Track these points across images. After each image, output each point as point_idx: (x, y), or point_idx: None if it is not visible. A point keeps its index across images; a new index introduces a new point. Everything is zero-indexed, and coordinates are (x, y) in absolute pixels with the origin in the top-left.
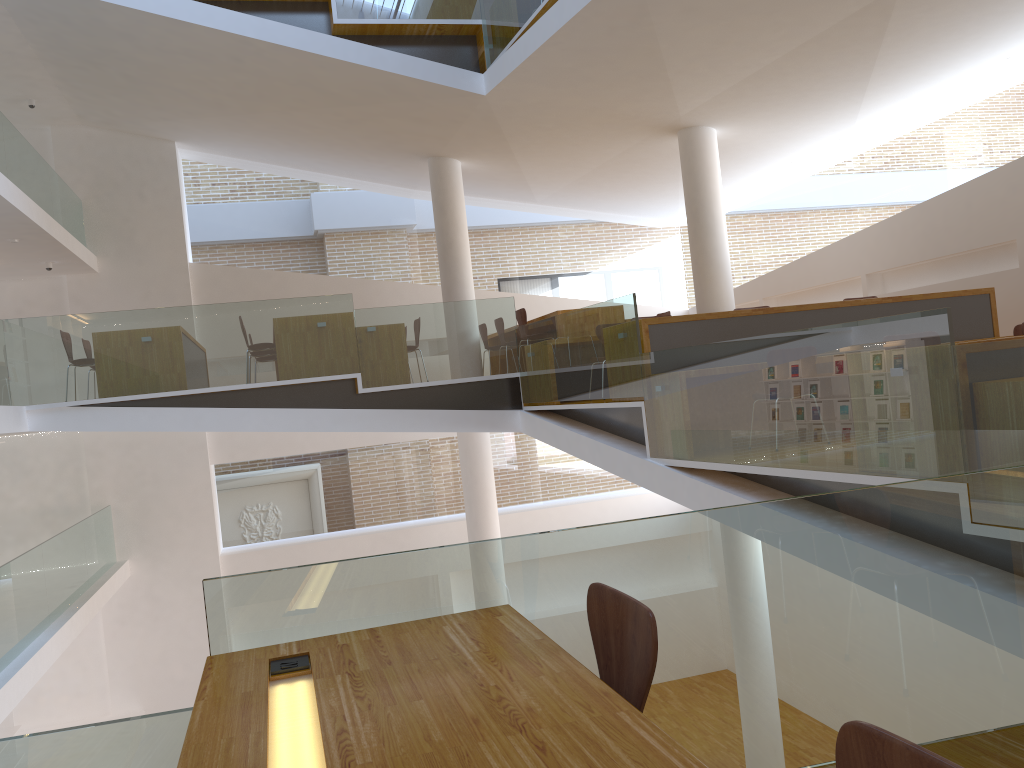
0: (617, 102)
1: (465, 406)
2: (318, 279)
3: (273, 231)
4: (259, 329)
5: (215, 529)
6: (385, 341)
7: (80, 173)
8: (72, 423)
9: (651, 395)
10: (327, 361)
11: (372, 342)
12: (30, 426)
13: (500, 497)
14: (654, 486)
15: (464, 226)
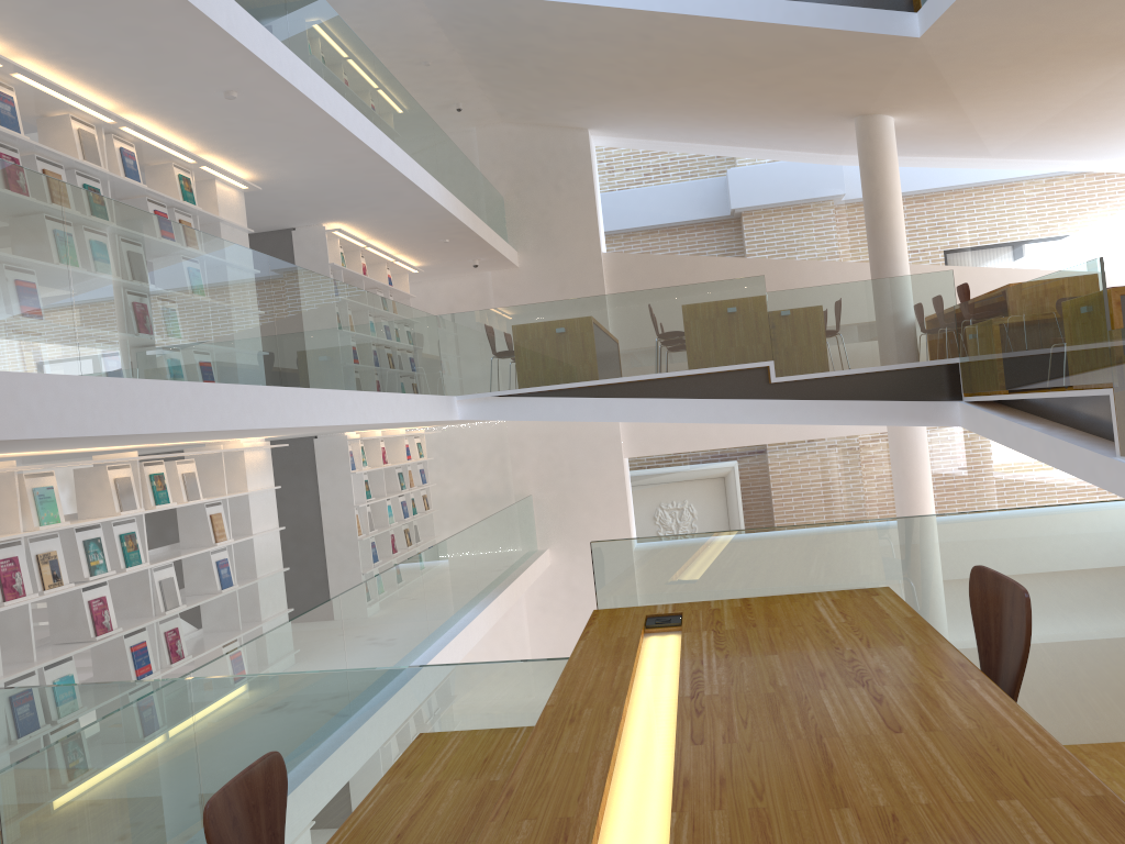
0: (1092, 23)
1: (892, 397)
2: (732, 262)
3: (685, 214)
4: (667, 317)
5: (629, 523)
6: (800, 326)
7: (501, 170)
8: (495, 412)
9: (1122, 381)
10: (737, 349)
11: (786, 327)
12: (460, 415)
13: (941, 504)
14: (1124, 491)
15: (897, 192)
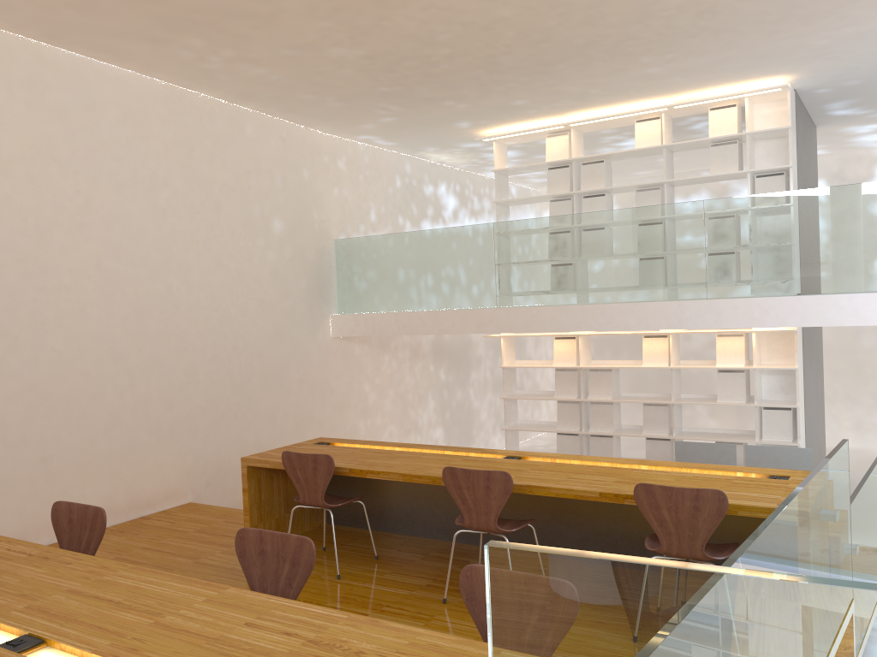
0: None
1: None
2: None
3: None
4: None
5: None
6: None
7: None
8: None
9: None
10: None
11: None
12: None
13: None
14: None
15: None
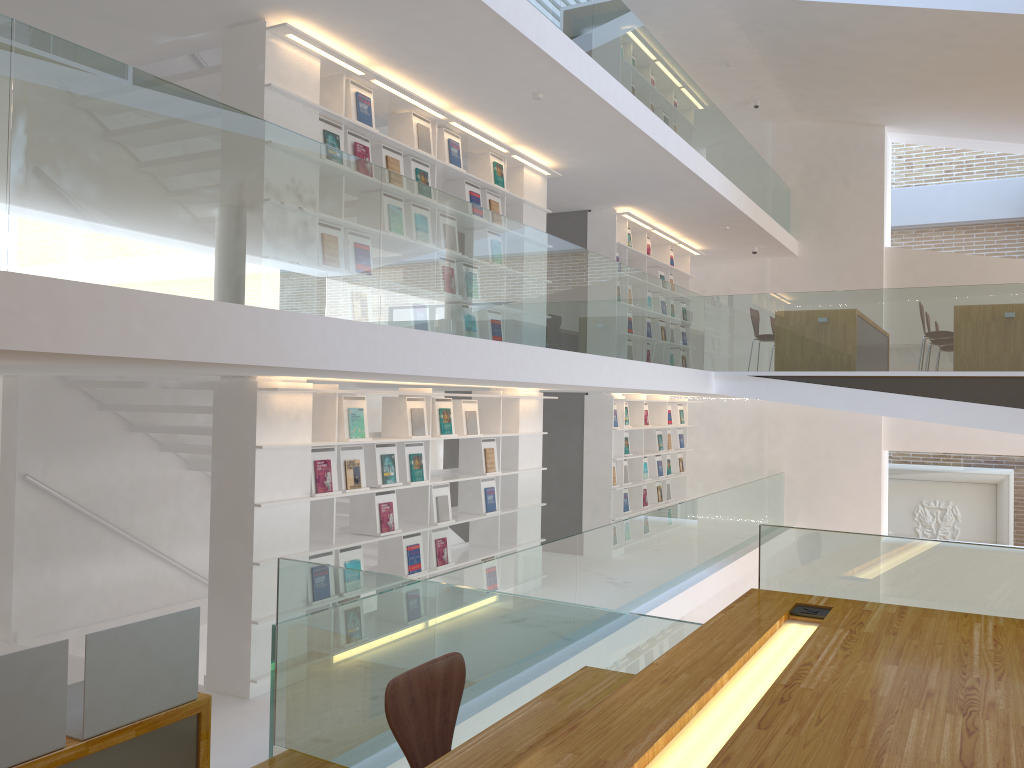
0: None
1: None
2: None
3: (981, 213)
4: (936, 316)
5: (879, 515)
6: None
7: (792, 164)
8: (749, 391)
9: None
10: (1010, 355)
11: None
12: (715, 389)
13: None
14: None
15: None
